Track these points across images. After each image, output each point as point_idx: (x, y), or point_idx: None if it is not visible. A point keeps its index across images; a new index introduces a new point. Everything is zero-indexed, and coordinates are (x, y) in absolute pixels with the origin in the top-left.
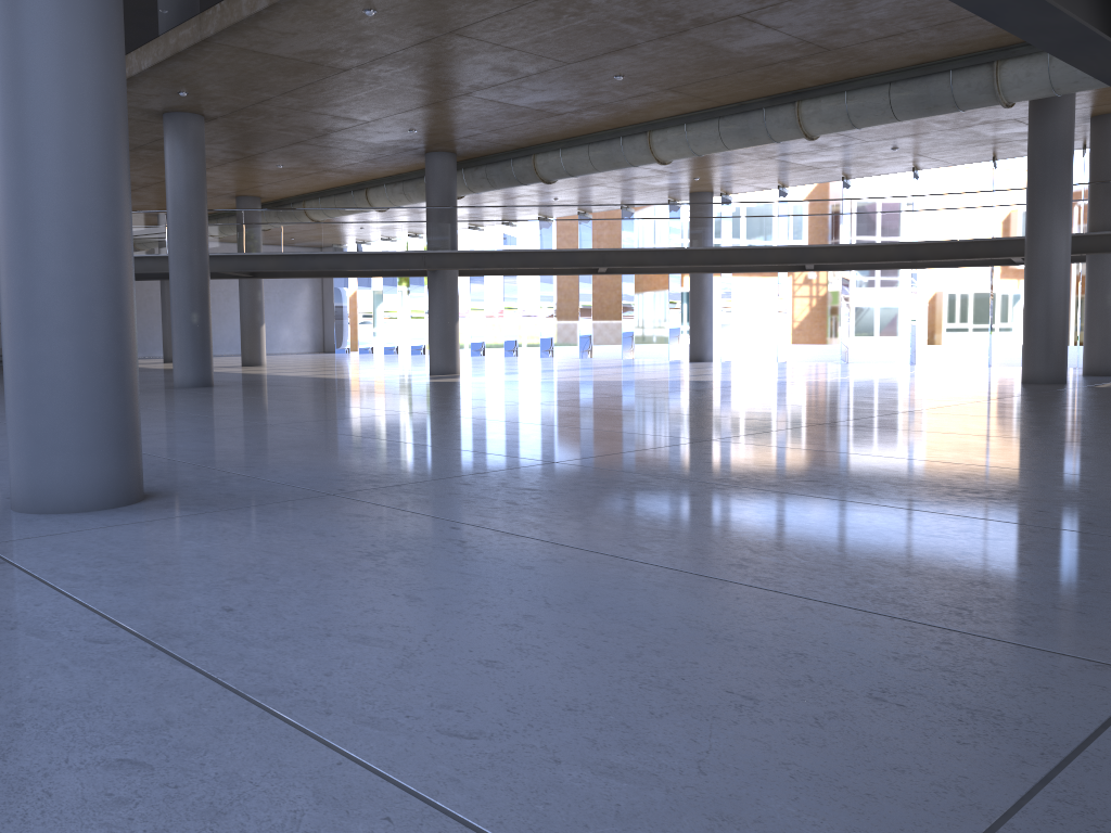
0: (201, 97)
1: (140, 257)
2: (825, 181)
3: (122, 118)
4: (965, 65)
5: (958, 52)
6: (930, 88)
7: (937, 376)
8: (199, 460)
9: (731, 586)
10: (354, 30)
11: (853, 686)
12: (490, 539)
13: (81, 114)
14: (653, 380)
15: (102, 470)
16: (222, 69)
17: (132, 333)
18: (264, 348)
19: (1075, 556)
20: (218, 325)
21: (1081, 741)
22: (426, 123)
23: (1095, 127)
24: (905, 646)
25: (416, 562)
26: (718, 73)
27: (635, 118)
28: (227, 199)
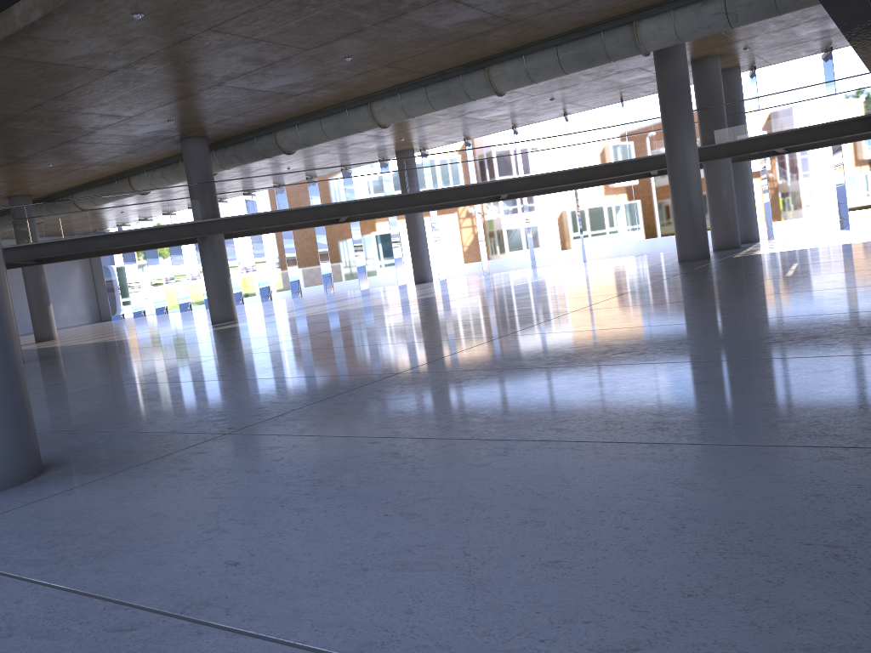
0: None
1: None
2: (498, 131)
3: None
4: (612, 26)
5: (606, 16)
6: (588, 46)
7: (614, 267)
8: (67, 426)
9: (677, 447)
10: (122, 34)
11: None
12: (418, 446)
13: None
14: (403, 300)
15: (3, 449)
16: None
17: (10, 312)
18: (54, 324)
19: None
20: None
21: None
22: (183, 113)
23: (695, 68)
24: None
25: (372, 480)
26: (427, 48)
27: (357, 93)
28: None
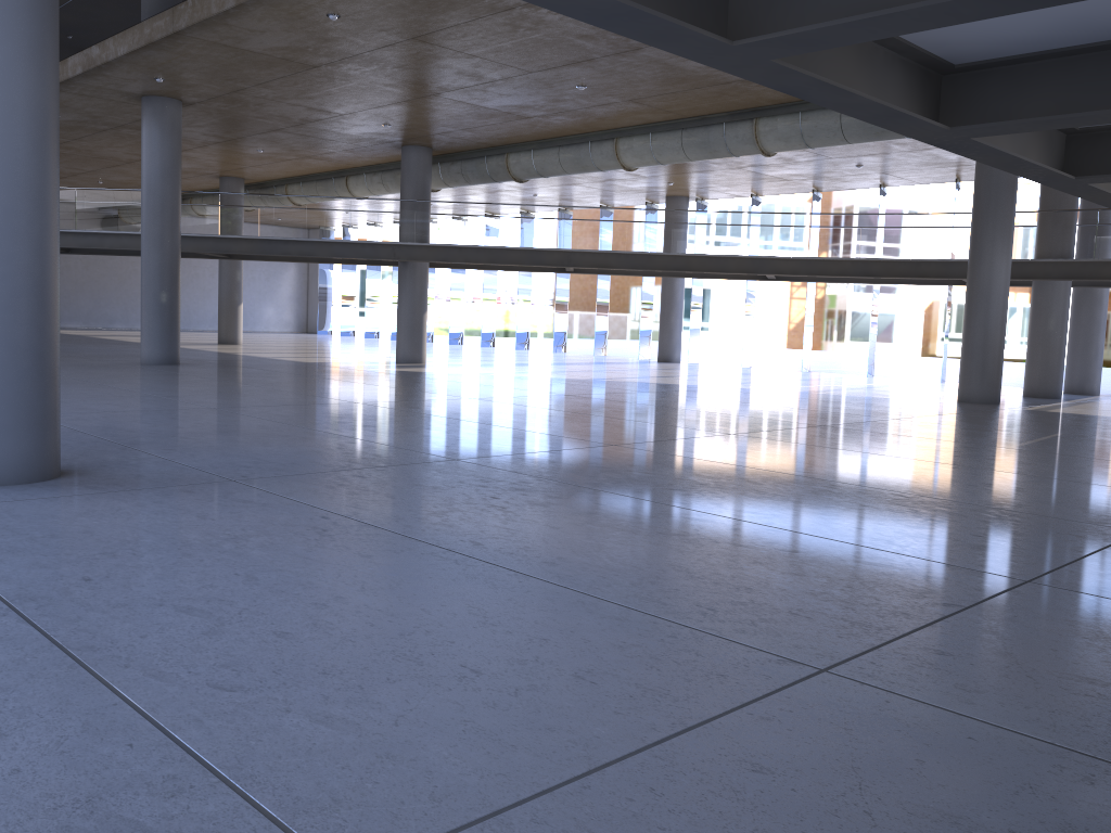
0: (177, 83)
1: (117, 234)
2: (796, 192)
3: (52, 129)
4: None
5: None
6: None
7: (883, 390)
8: (128, 440)
9: (531, 580)
10: (320, 32)
11: (567, 666)
12: (350, 529)
13: (12, 125)
14: (608, 380)
15: (19, 448)
16: (196, 60)
17: (54, 325)
18: (240, 327)
19: (848, 570)
20: (202, 301)
21: (712, 716)
22: (400, 118)
23: None
24: (636, 637)
25: (272, 546)
26: (676, 88)
27: (602, 125)
28: (211, 178)
